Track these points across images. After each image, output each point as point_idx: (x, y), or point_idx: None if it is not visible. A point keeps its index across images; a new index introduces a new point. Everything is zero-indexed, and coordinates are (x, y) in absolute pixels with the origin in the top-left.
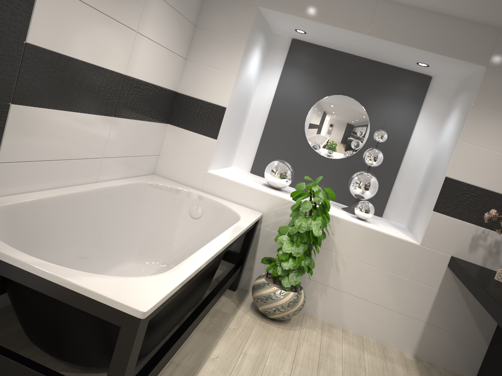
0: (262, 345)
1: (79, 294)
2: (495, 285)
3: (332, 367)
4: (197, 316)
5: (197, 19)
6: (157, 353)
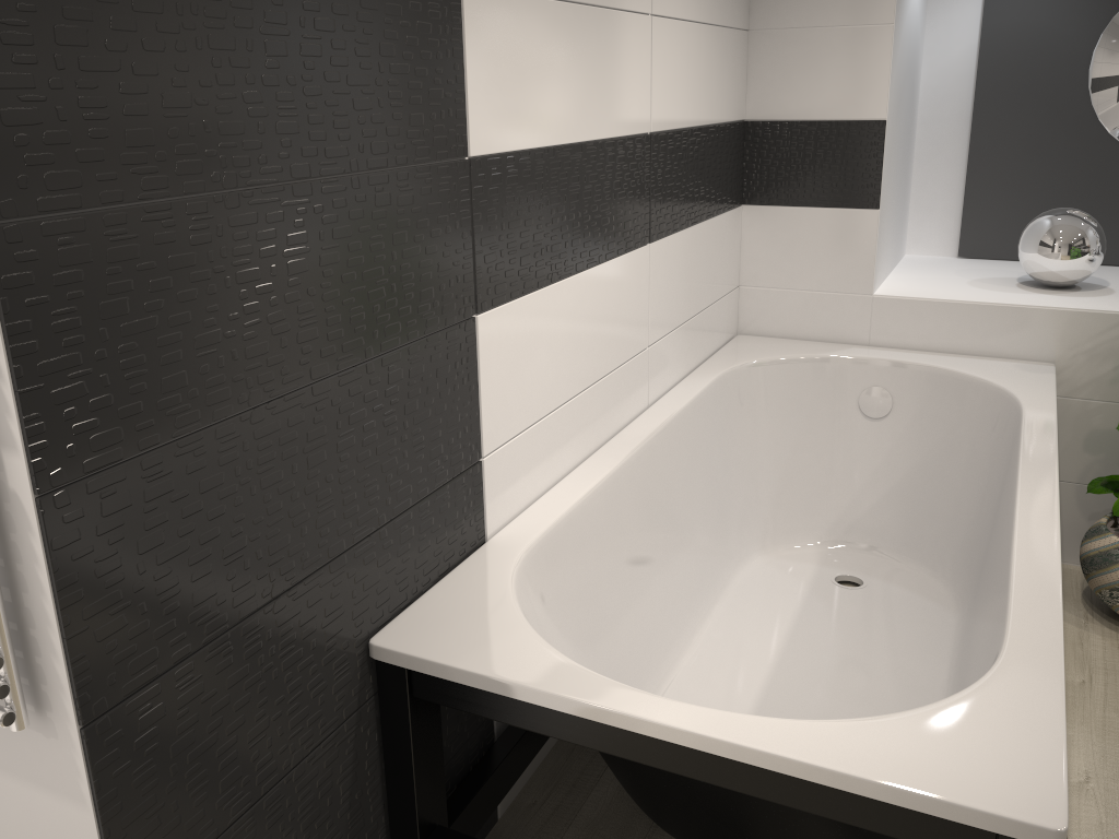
0: None
1: (847, 793)
2: None
3: None
4: None
5: None
6: None
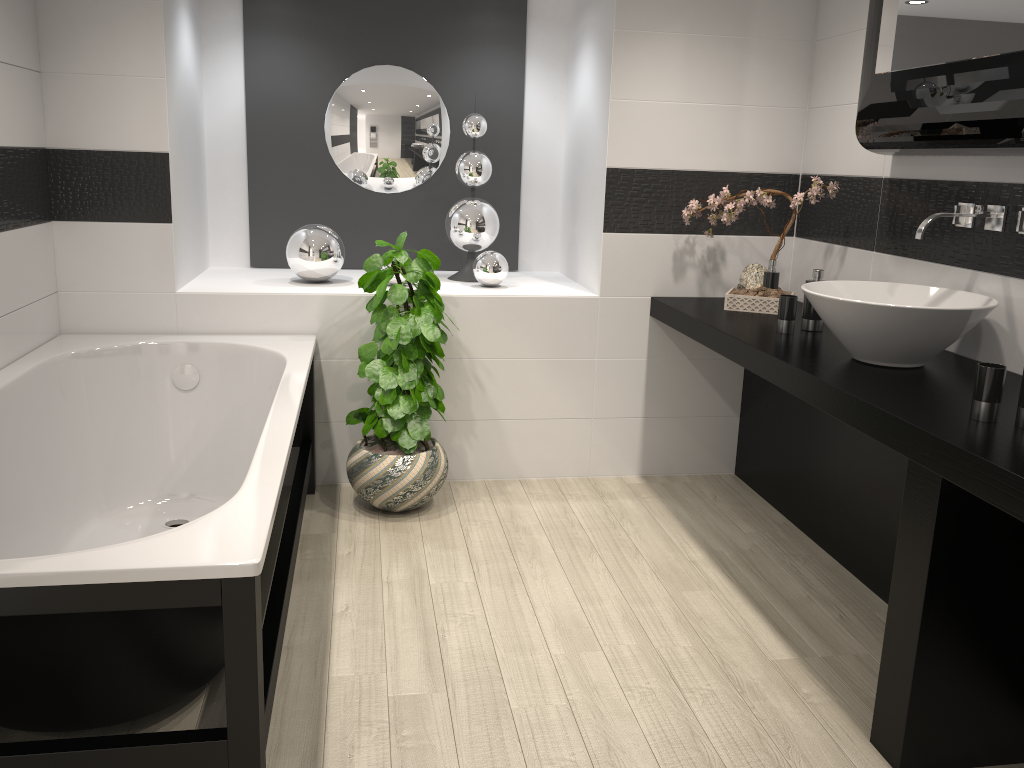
0: (410, 559)
1: (119, 586)
2: (730, 319)
3: (533, 543)
4: (291, 554)
5: None
6: (263, 637)
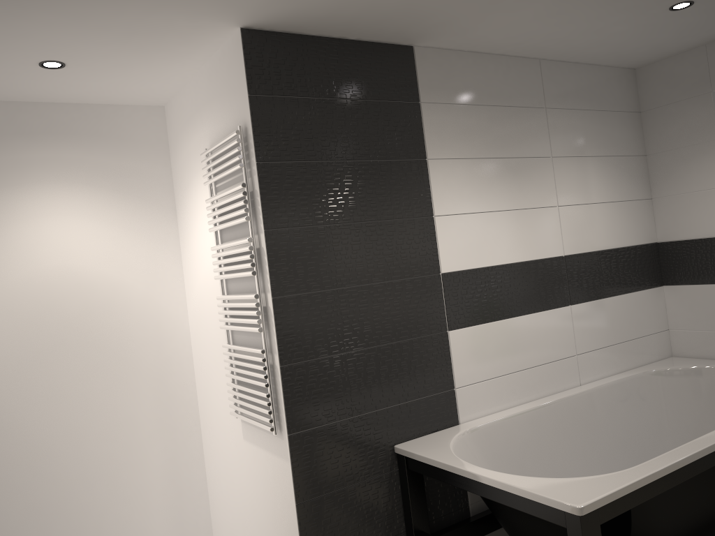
0: None
1: (523, 498)
2: None
3: None
4: None
5: (643, 147)
6: None
